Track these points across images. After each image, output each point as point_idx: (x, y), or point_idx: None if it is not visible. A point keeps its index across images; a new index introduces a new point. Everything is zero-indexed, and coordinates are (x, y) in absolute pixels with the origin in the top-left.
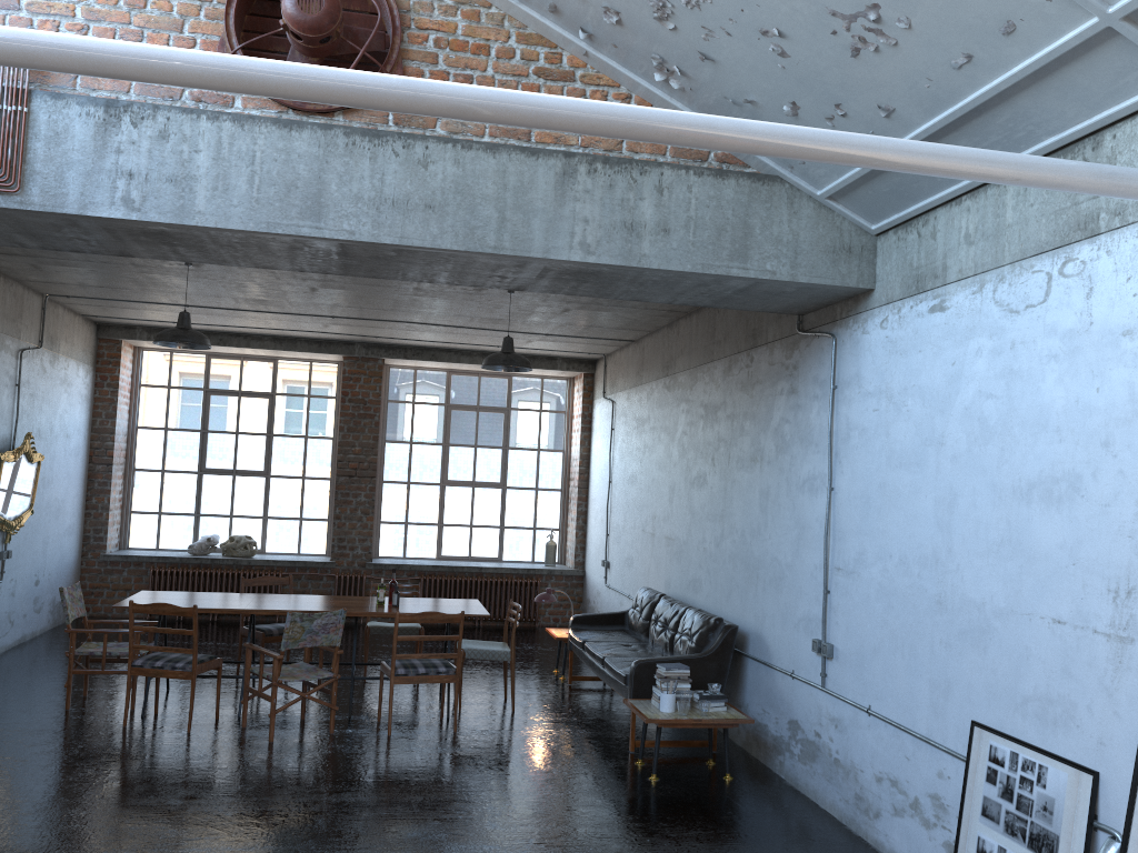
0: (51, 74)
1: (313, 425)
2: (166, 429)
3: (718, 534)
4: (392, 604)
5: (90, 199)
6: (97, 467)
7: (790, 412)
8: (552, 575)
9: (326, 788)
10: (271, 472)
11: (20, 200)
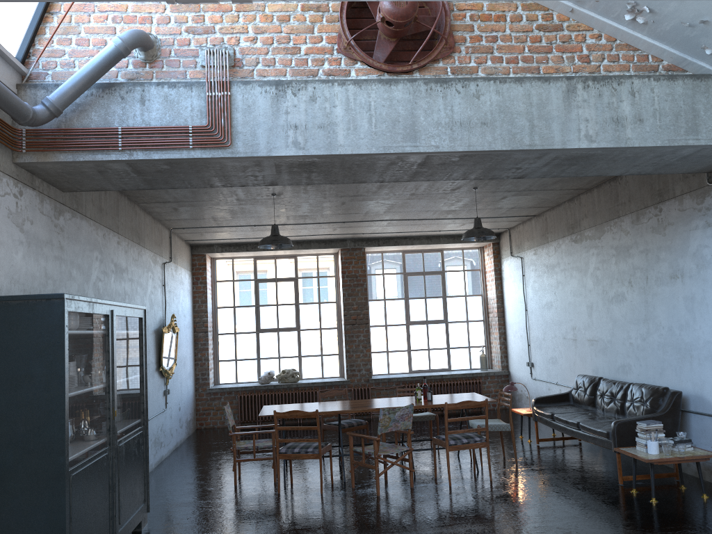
0: (238, 70)
1: (323, 295)
2: (234, 307)
3: (643, 332)
4: (427, 399)
5: (273, 145)
6: (199, 334)
7: (708, 240)
8: (488, 376)
9: (439, 523)
10: (300, 327)
11: (231, 151)
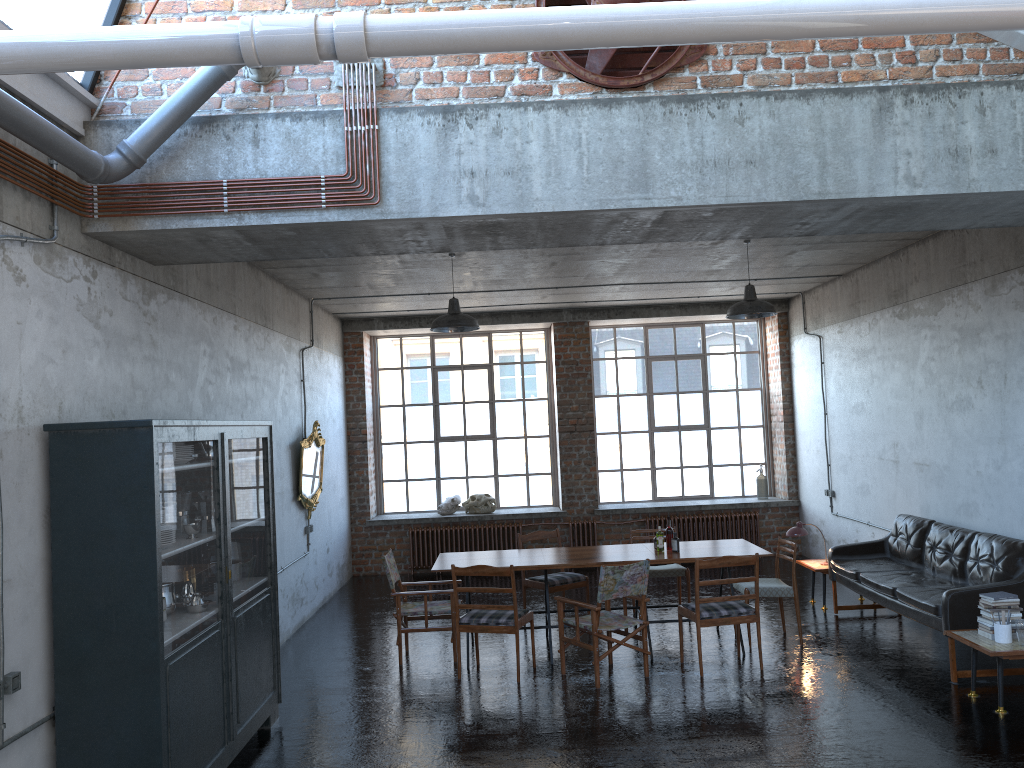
0: (390, 92)
1: (529, 389)
2: (403, 405)
3: (998, 457)
4: (672, 550)
5: (440, 201)
6: (354, 444)
7: None
8: (768, 508)
9: (681, 733)
10: (497, 435)
11: (380, 211)
